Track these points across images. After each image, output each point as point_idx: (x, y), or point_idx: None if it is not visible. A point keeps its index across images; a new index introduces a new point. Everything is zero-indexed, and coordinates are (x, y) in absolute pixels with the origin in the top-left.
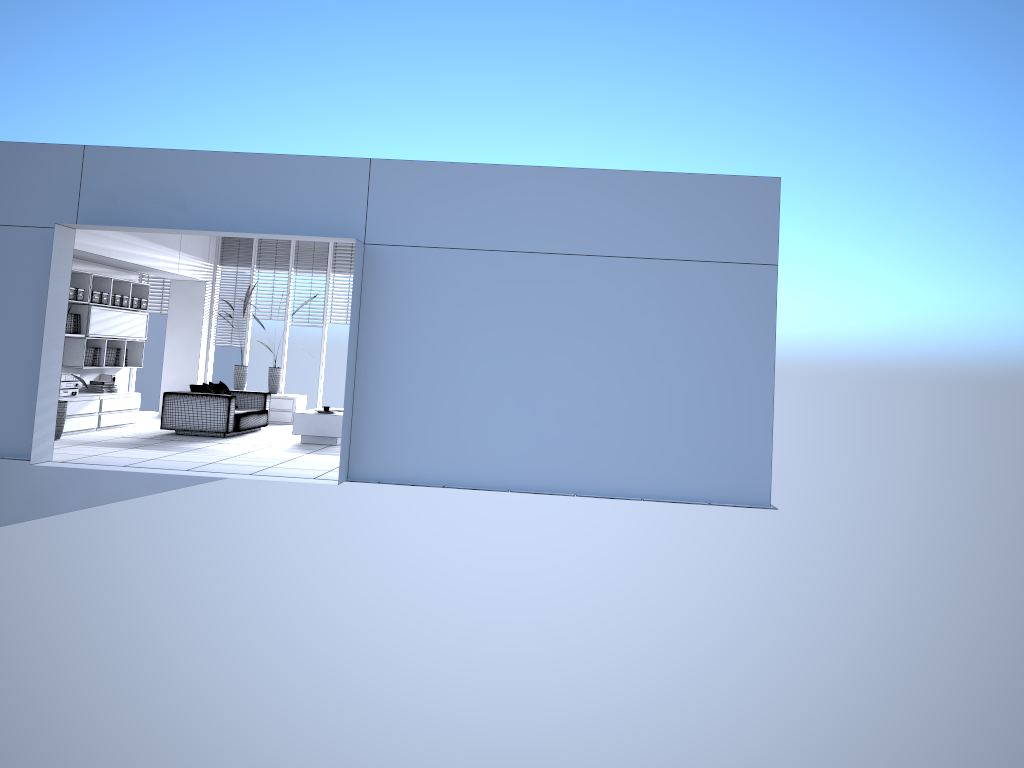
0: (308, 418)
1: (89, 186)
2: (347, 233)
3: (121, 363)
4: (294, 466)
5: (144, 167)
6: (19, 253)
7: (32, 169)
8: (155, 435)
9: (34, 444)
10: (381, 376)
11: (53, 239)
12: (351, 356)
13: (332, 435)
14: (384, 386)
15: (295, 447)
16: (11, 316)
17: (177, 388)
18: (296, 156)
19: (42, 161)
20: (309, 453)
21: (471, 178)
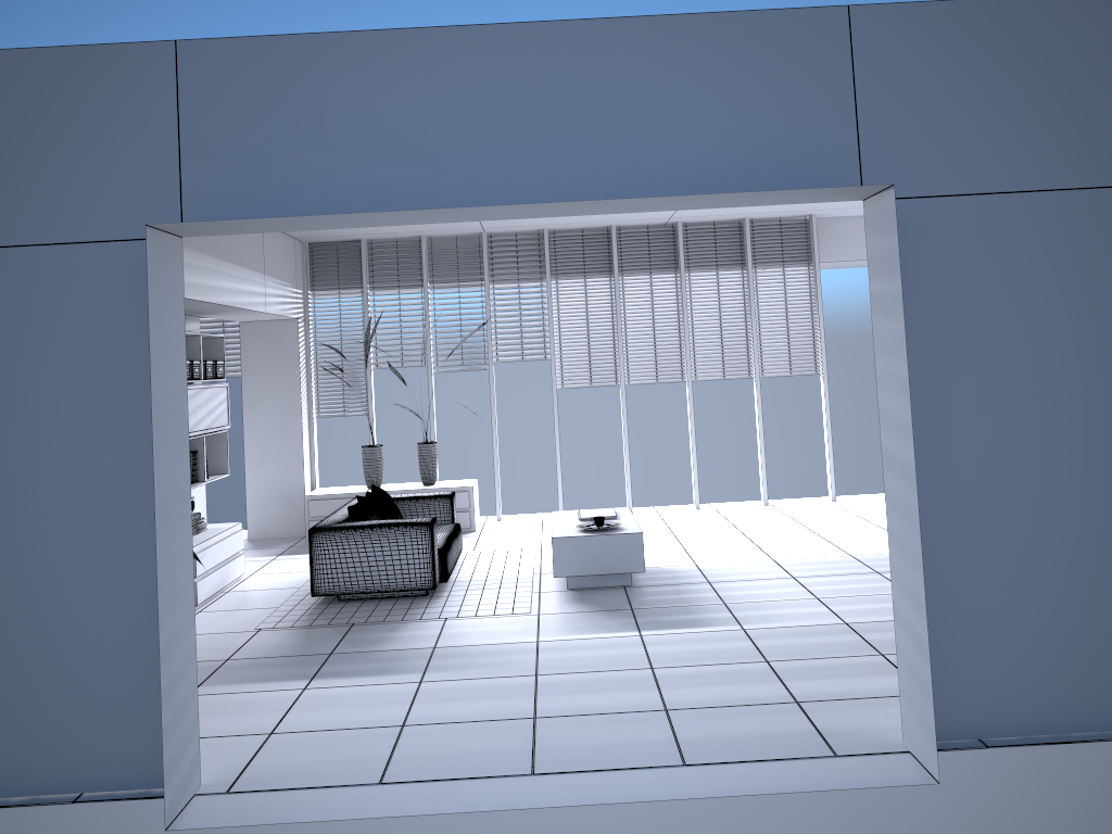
0: (579, 545)
1: (200, 134)
2: (820, 180)
3: (201, 476)
4: (702, 695)
5: (325, 77)
6: (53, 308)
7: (57, 108)
8: (307, 611)
9: (167, 775)
10: (945, 497)
11: (146, 265)
12: (898, 464)
13: (626, 570)
14: (955, 519)
15: (582, 607)
16: (54, 458)
17: (273, 493)
18: (677, 17)
19: (79, 87)
20: (638, 627)
21: (1082, 27)
